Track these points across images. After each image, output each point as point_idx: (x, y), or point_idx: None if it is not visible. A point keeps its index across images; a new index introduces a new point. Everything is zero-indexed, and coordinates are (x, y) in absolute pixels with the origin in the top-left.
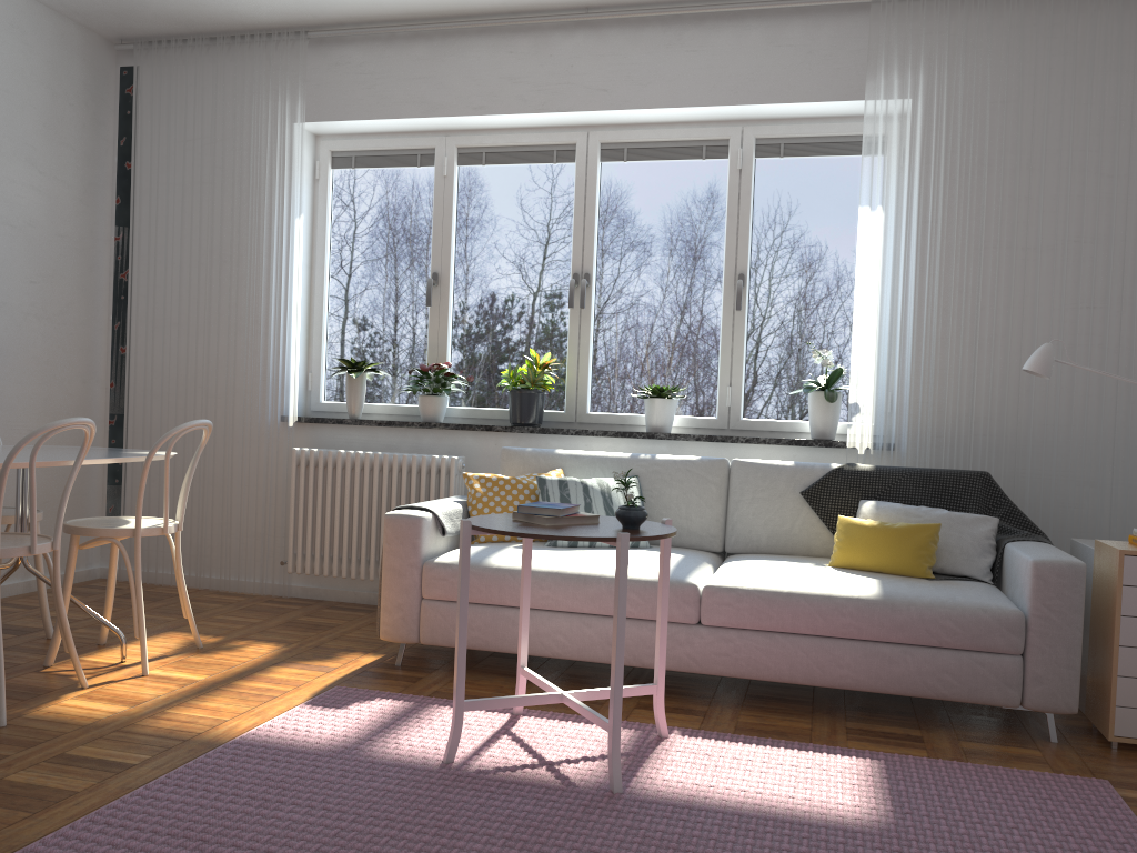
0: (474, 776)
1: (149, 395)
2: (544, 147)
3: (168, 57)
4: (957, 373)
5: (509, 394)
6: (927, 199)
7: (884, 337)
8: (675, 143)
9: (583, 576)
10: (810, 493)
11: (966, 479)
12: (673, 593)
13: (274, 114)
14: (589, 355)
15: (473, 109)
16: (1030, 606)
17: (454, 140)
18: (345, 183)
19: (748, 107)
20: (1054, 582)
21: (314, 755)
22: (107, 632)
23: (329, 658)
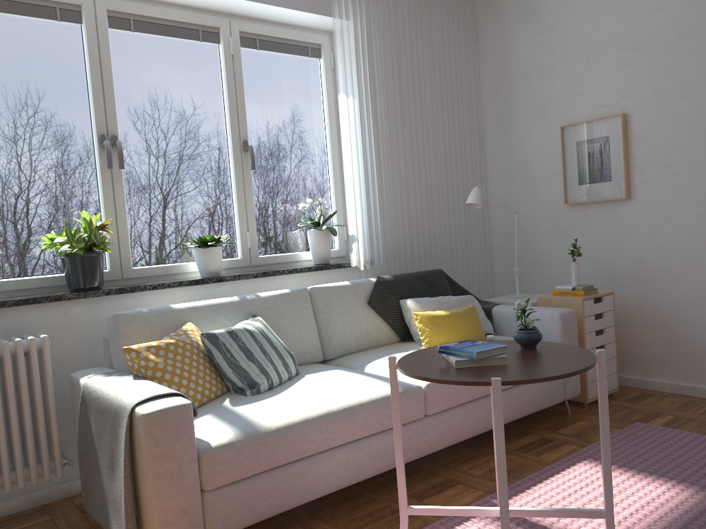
0: None
1: None
2: (45, 2)
3: None
4: (403, 209)
5: (69, 260)
6: (376, 93)
7: (364, 187)
8: (176, 23)
9: (348, 409)
10: (373, 302)
11: (437, 275)
12: (411, 398)
13: None
14: (126, 214)
15: None
16: (562, 340)
17: None
18: None
19: (251, 4)
20: (570, 323)
21: None
22: None
23: None
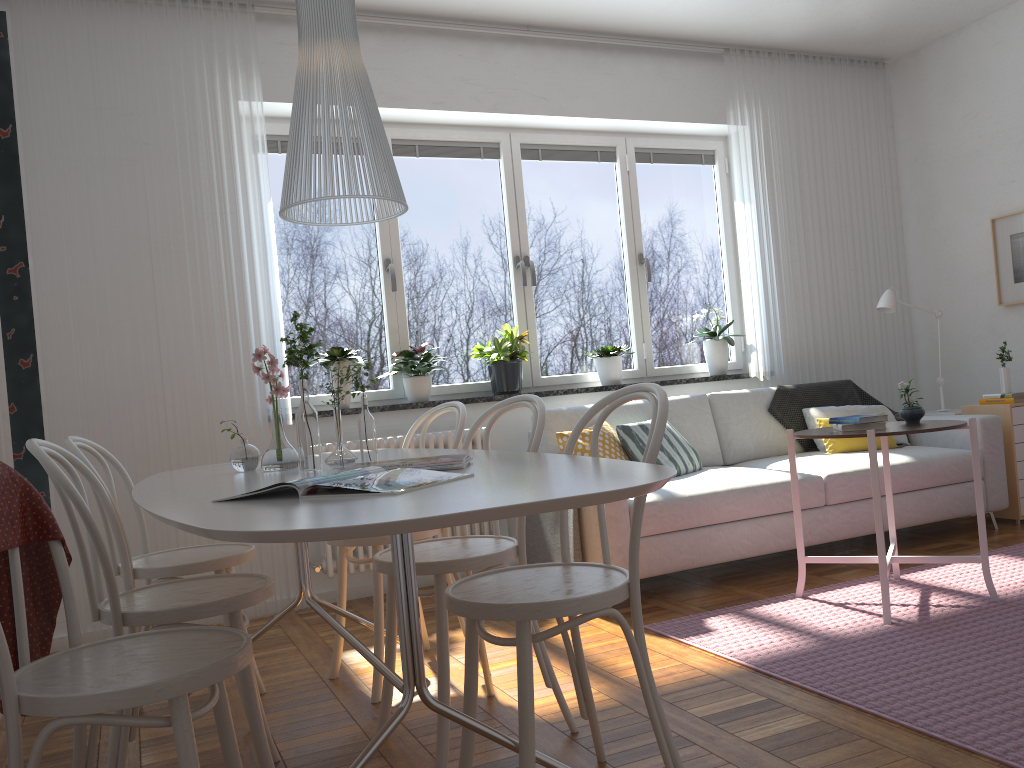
0: (930, 622)
1: (87, 414)
2: (472, 143)
3: (65, 7)
4: (805, 317)
5: (496, 366)
6: (775, 197)
7: (763, 294)
8: (577, 147)
9: (751, 488)
10: (773, 409)
11: (845, 385)
12: (811, 486)
13: (225, 89)
14: (536, 327)
15: (432, 104)
16: (982, 447)
17: (389, 131)
18: (271, 168)
19: (647, 122)
20: (992, 429)
21: (830, 649)
22: (340, 662)
23: (546, 620)
